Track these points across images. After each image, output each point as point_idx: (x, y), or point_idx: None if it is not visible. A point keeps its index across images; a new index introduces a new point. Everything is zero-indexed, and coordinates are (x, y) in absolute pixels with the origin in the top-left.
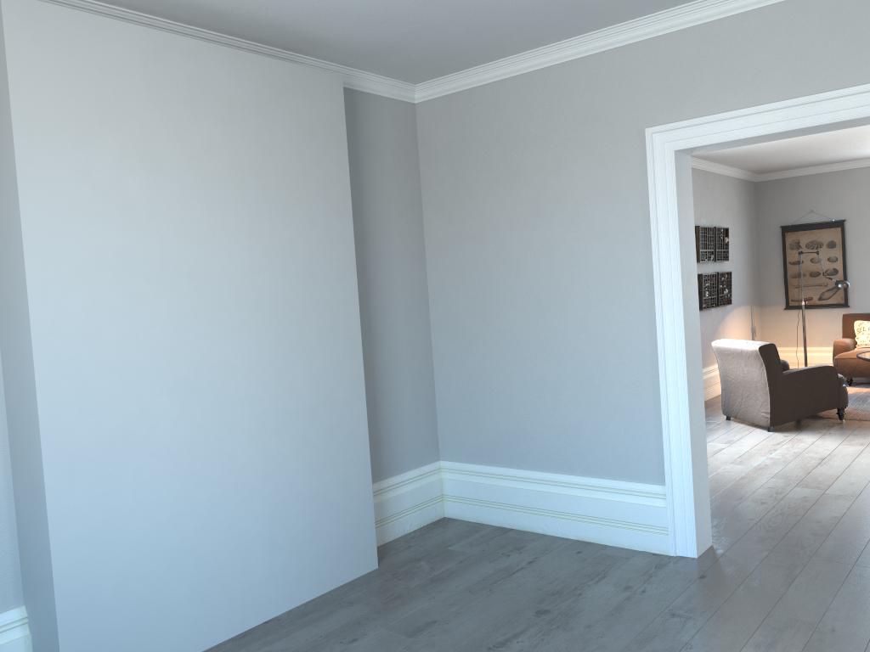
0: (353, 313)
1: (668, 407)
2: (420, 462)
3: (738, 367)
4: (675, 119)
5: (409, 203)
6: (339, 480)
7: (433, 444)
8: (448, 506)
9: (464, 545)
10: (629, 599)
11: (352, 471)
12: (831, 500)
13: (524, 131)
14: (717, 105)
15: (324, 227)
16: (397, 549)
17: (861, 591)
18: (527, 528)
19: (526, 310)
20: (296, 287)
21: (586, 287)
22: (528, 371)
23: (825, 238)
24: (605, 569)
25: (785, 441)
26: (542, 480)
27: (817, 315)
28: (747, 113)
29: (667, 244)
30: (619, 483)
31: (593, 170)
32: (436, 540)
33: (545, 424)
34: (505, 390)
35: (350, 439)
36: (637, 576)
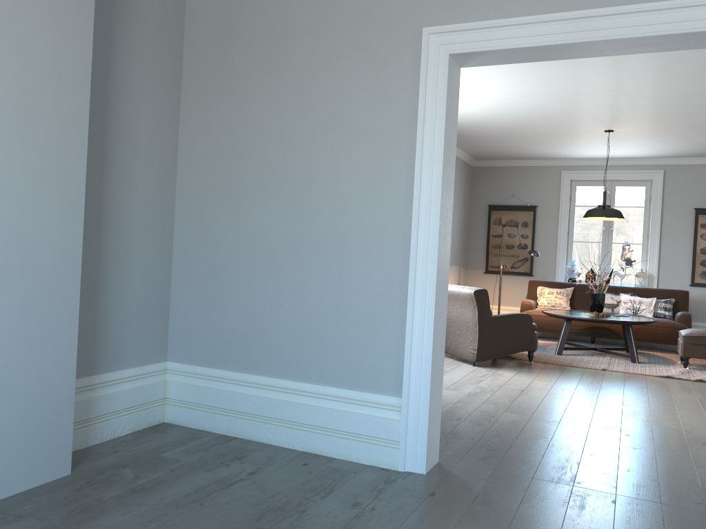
0: (78, 171)
1: (413, 316)
2: (143, 360)
3: (454, 308)
4: (453, 22)
5: (167, 82)
6: (31, 364)
7: (162, 343)
8: (169, 410)
9: (180, 452)
10: (358, 518)
11: (50, 356)
12: (538, 425)
13: (298, 21)
14: (496, 13)
15: (52, 59)
16: (100, 454)
17: (587, 513)
18: (252, 437)
19: (278, 207)
20: (0, 118)
21: (344, 187)
22: (272, 271)
23: (521, 219)
24: (332, 483)
25: (489, 375)
26: (274, 386)
27: (508, 280)
28: (526, 21)
29: (431, 148)
30: (355, 393)
31: (365, 67)
32: (149, 445)
33: (284, 328)
34: (247, 290)
35: (53, 317)
36: (366, 491)
